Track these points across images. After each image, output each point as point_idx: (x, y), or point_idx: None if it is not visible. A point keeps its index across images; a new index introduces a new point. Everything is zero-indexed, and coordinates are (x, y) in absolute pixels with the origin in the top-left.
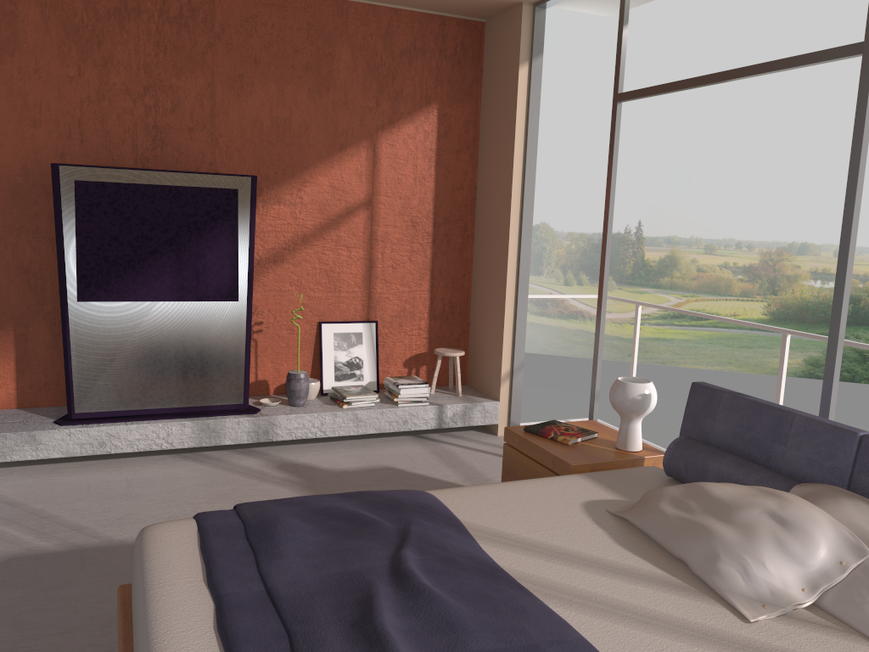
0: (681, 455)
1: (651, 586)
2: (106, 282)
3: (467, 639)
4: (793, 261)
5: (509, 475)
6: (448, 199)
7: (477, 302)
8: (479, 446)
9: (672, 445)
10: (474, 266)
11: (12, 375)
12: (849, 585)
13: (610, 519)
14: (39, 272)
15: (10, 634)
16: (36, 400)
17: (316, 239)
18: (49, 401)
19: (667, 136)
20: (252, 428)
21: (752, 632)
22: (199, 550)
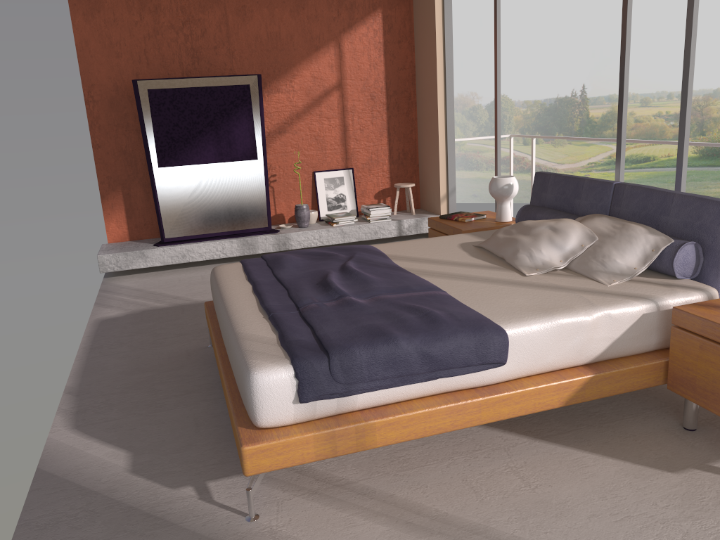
0: (524, 214)
1: (480, 268)
2: (174, 153)
3: (372, 285)
4: (718, 104)
5: None
6: (395, 77)
7: (422, 149)
8: None
9: (520, 210)
10: (418, 124)
11: (124, 220)
12: (584, 255)
13: (473, 248)
14: (132, 152)
15: (151, 338)
16: (140, 235)
17: (305, 115)
18: (148, 235)
19: (603, 9)
20: (275, 242)
21: (525, 279)
22: (243, 271)
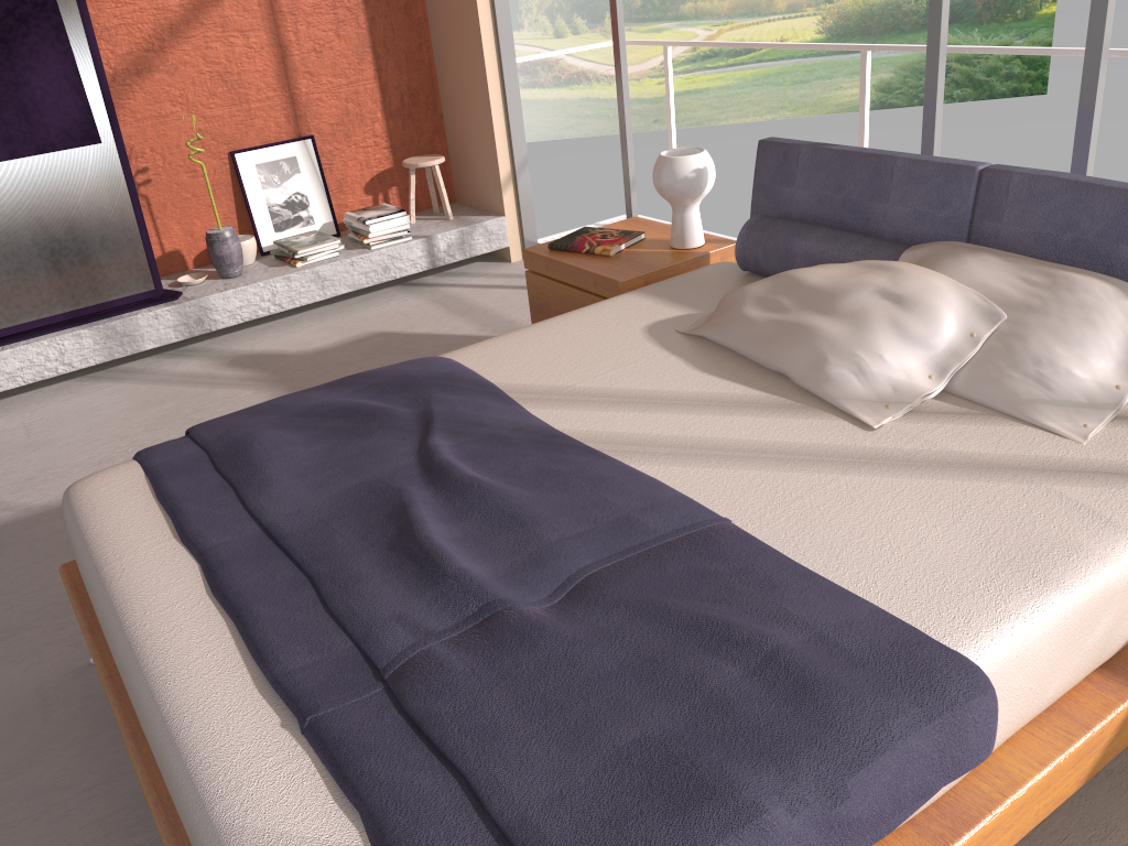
0: (758, 241)
1: (749, 413)
2: None
3: (540, 531)
4: None
5: (541, 312)
6: None
7: (447, 83)
8: (491, 280)
9: (744, 230)
10: (432, 30)
11: None
12: (983, 360)
13: (683, 341)
14: None
15: None
16: None
17: (191, 28)
18: None
19: None
20: (178, 320)
21: (878, 440)
22: (155, 500)
